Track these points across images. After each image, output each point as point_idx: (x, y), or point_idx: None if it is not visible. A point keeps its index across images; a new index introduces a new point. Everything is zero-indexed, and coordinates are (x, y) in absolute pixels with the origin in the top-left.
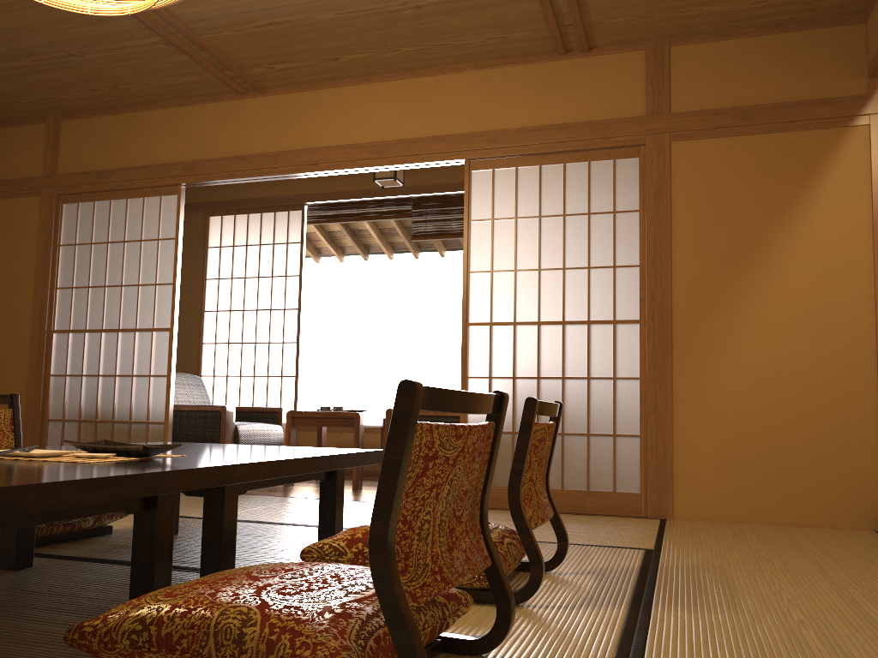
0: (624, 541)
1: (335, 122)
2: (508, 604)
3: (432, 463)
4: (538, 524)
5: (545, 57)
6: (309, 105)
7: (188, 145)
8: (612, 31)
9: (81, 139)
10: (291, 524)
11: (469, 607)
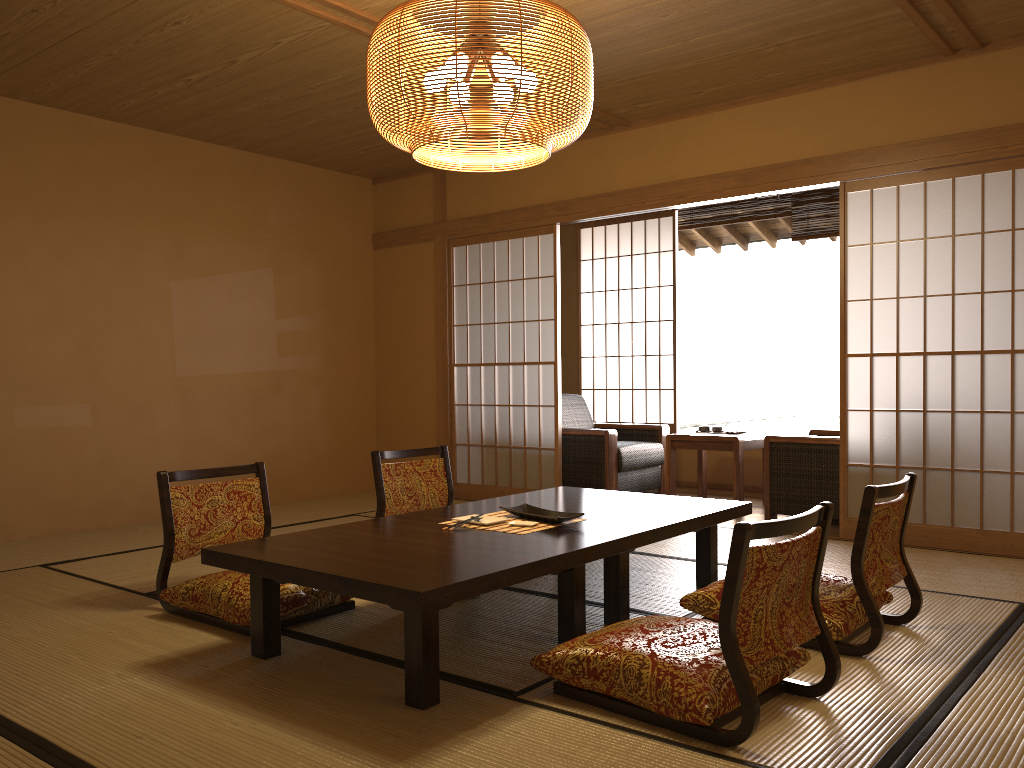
0: (1002, 591)
1: (701, 152)
2: (834, 663)
3: (762, 571)
4: (881, 590)
5: (929, 61)
6: (673, 136)
7: (559, 185)
8: (1007, 27)
9: (464, 185)
10: (673, 557)
11: (807, 660)
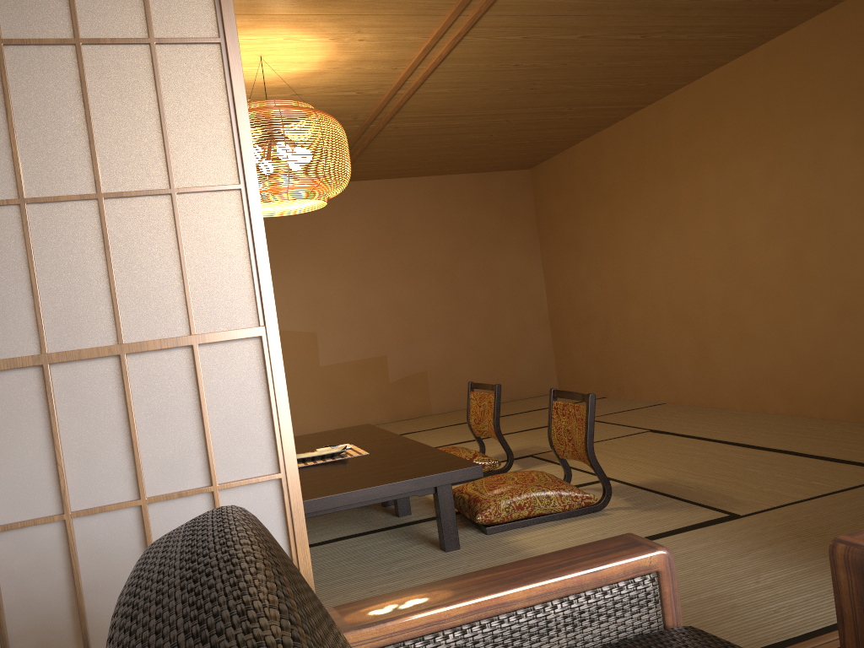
0: None
1: None
2: None
3: None
4: None
5: None
6: None
7: None
8: None
9: None
10: None
11: None
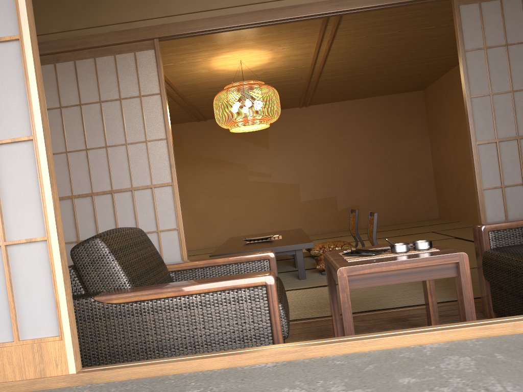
0: None
1: None
2: None
3: None
4: None
5: None
6: None
7: None
8: None
9: None
10: None
11: None
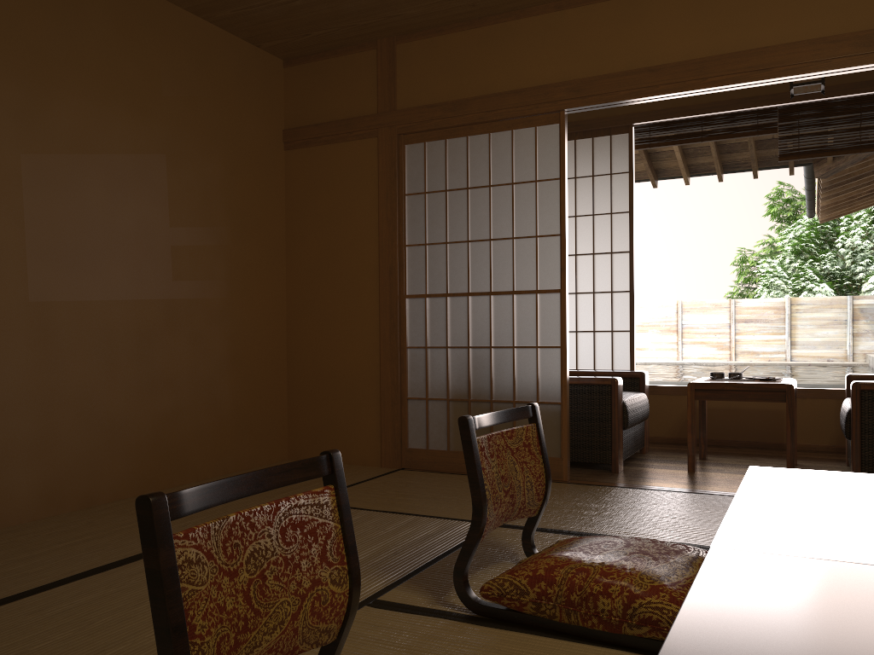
0: None
1: (794, 10)
2: None
3: None
4: None
5: None
6: None
7: (571, 59)
8: None
9: (423, 64)
10: None
11: None
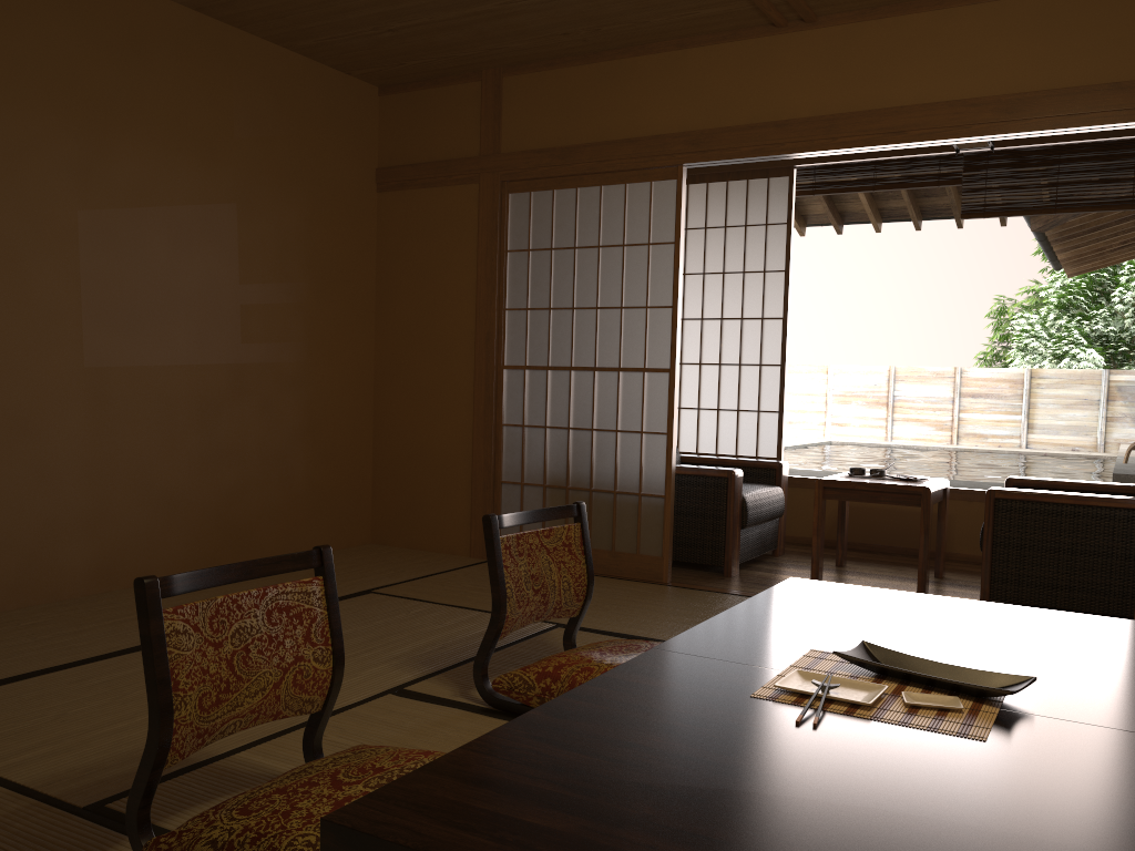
0: None
1: (935, 66)
2: None
3: None
4: None
5: None
6: (889, 40)
7: (692, 107)
8: None
9: (531, 102)
10: None
11: None
